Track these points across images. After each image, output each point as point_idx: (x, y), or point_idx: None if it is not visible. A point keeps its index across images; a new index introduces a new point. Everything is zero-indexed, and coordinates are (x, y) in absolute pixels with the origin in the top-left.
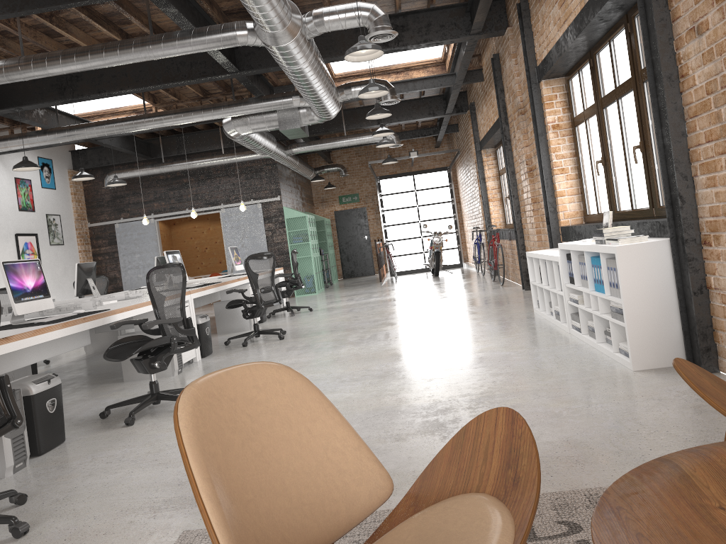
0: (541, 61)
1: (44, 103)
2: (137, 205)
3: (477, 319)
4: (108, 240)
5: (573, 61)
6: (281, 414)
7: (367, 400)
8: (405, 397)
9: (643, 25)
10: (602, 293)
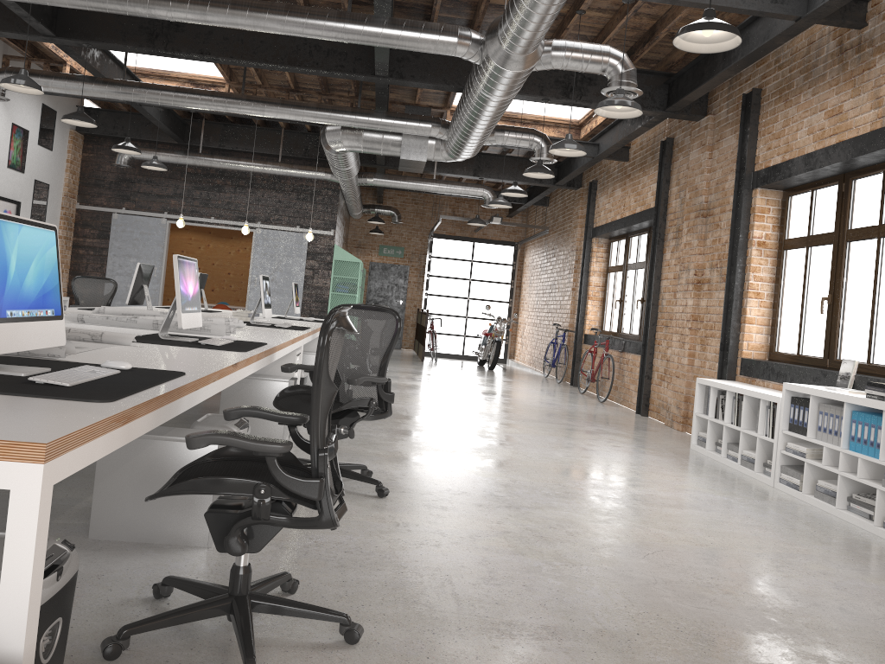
0: (766, 167)
1: (126, 46)
2: (148, 197)
3: (625, 442)
4: (98, 231)
5: (814, 178)
6: None
7: (615, 528)
8: (662, 534)
9: None
10: (867, 455)
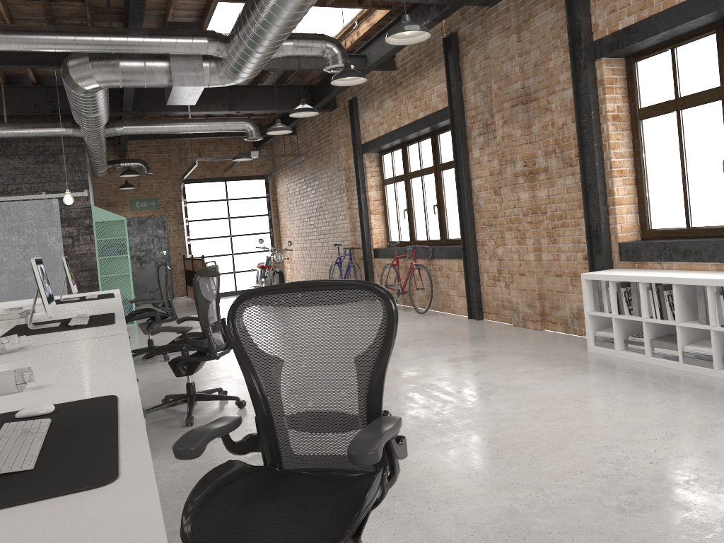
0: (613, 32)
1: None
2: None
3: (526, 363)
4: None
5: (681, 33)
6: None
7: None
8: None
9: None
10: None
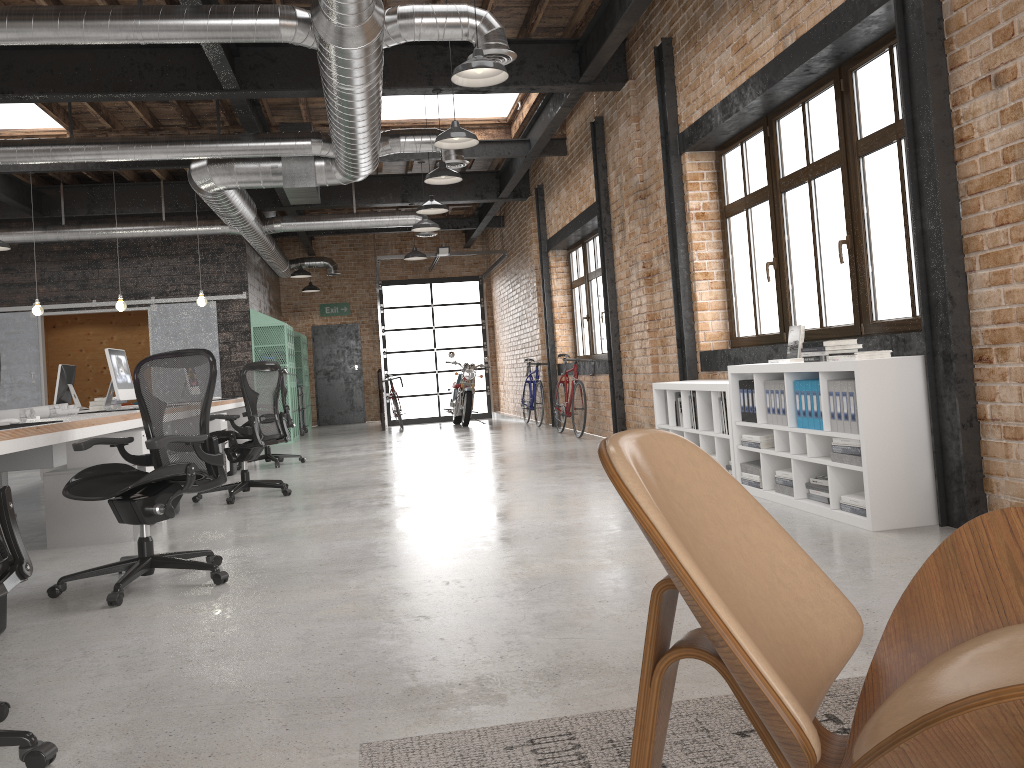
0: (689, 126)
1: None
2: (9, 288)
3: (582, 474)
4: None
5: (739, 128)
6: (708, 508)
7: (509, 568)
8: (567, 564)
9: (904, 73)
10: (814, 429)
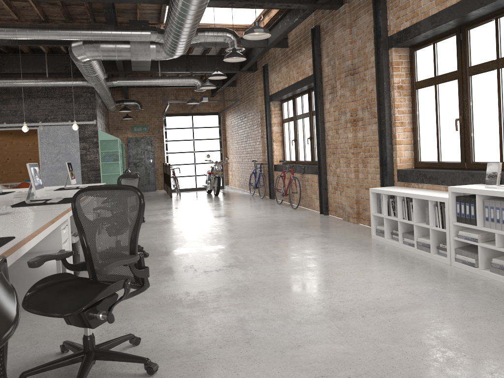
0: (397, 32)
1: None
2: None
3: (327, 243)
4: None
5: (436, 34)
6: None
7: (378, 359)
8: (420, 355)
9: None
10: None
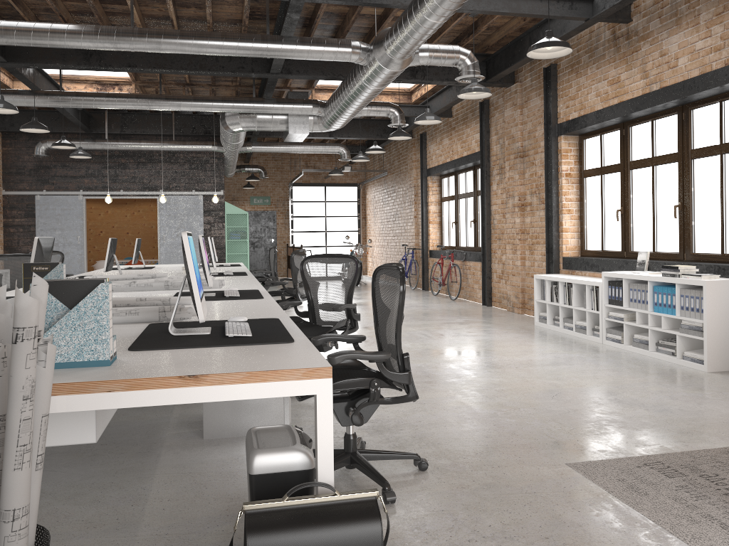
0: (566, 120)
1: (68, 65)
2: (64, 179)
3: (490, 327)
4: (24, 211)
5: (602, 127)
6: None
7: (523, 384)
8: (554, 383)
9: None
10: (667, 314)
